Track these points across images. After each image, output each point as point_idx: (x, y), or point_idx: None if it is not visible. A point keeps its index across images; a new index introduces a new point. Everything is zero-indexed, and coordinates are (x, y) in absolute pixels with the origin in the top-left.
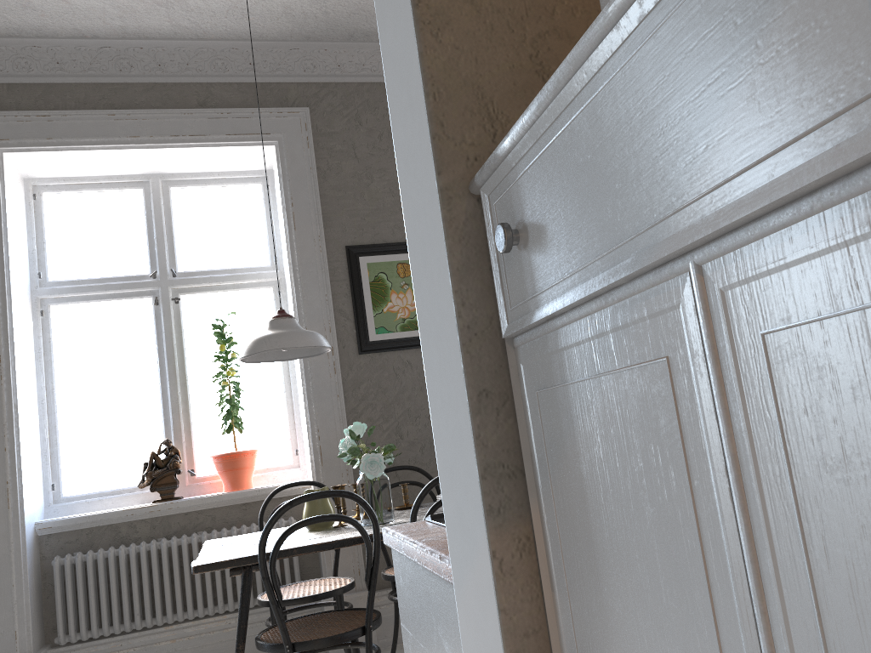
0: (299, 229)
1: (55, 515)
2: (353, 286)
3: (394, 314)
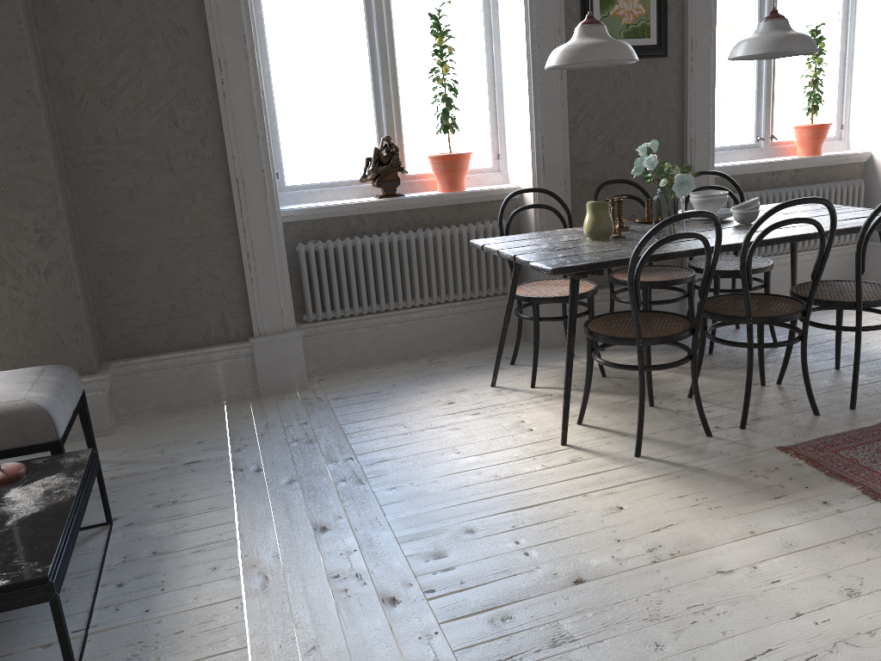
0: None
1: (282, 204)
2: None
3: (619, 18)
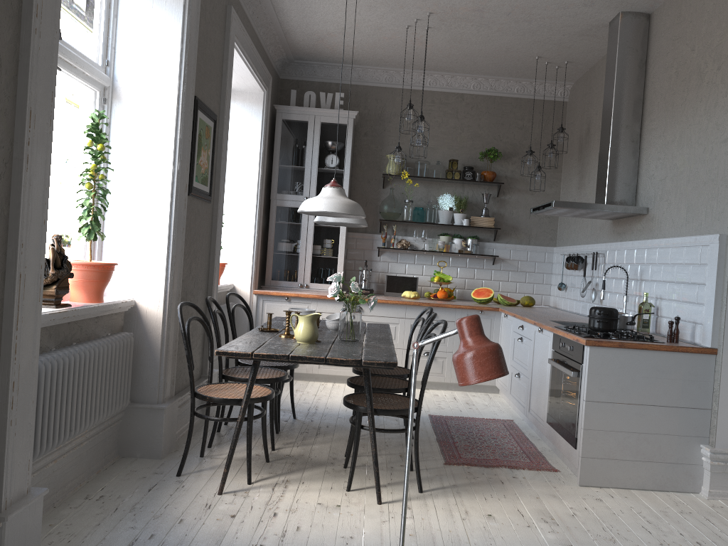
0: (188, 67)
1: None
2: (194, 135)
3: (200, 167)
